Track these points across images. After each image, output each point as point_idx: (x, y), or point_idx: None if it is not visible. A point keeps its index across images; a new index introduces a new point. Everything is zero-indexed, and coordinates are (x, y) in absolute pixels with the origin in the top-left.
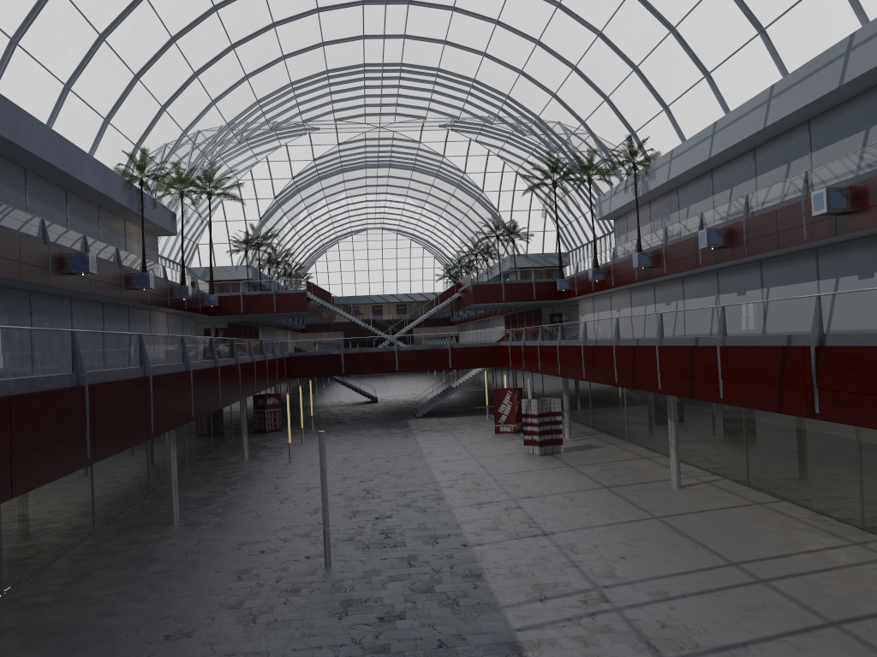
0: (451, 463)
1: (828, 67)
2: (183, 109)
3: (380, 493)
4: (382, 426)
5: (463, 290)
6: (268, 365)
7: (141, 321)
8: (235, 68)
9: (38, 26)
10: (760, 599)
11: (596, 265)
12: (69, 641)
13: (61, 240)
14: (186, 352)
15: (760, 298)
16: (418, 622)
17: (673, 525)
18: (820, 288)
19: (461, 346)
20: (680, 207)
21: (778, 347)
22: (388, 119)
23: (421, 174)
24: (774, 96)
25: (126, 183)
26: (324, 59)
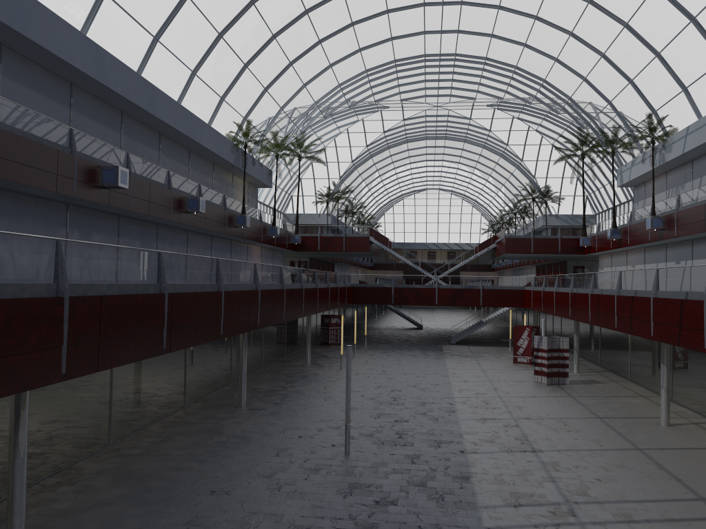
0: (469, 383)
1: None
2: (281, 90)
3: (404, 401)
4: (420, 348)
5: (498, 242)
6: (330, 292)
7: (240, 251)
8: (321, 59)
9: (174, 27)
10: None
11: (614, 226)
12: (144, 485)
13: (181, 187)
14: (256, 275)
15: None
16: (406, 509)
17: (653, 458)
18: None
19: (491, 288)
20: (694, 177)
21: None
22: (444, 99)
23: (471, 145)
24: None
25: (233, 146)
26: (392, 51)
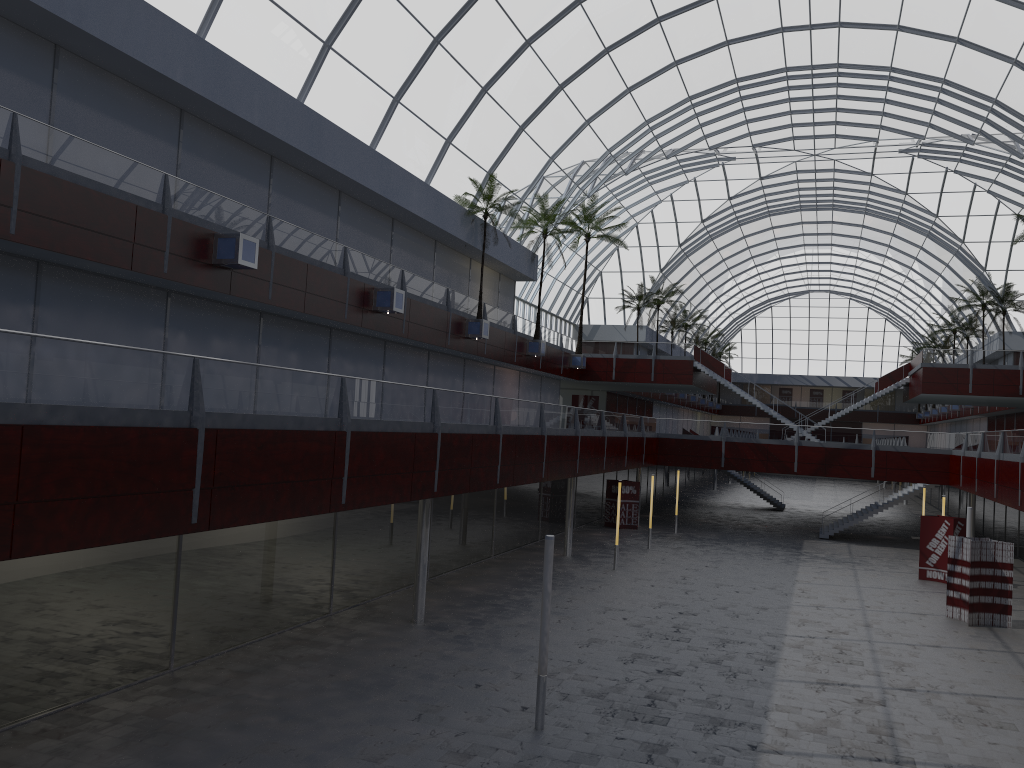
0: (824, 611)
1: None
2: (548, 130)
3: (692, 635)
4: (765, 543)
5: (913, 374)
6: (608, 444)
7: (481, 377)
8: (612, 79)
9: (356, 28)
10: None
11: None
12: (165, 751)
13: (368, 273)
14: (435, 409)
15: None
16: None
17: None
18: None
19: (891, 450)
20: None
21: None
22: (825, 143)
23: (877, 219)
24: None
25: (465, 214)
26: (730, 64)
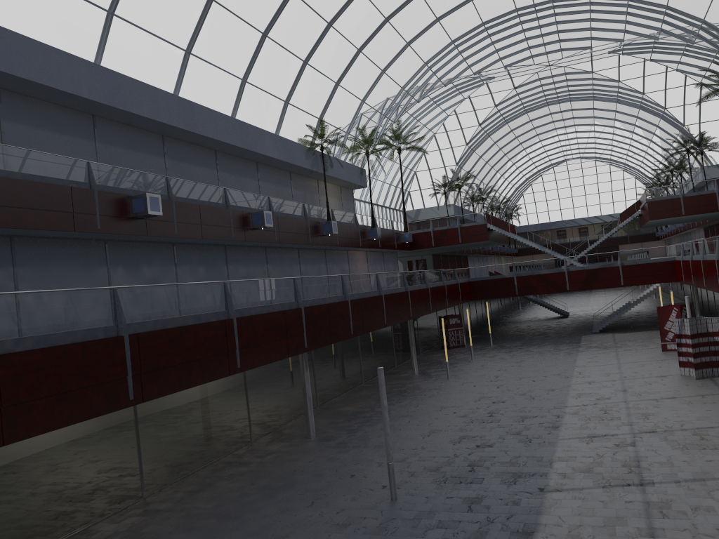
0: (594, 385)
1: None
2: (356, 81)
3: (501, 416)
4: (554, 342)
5: (642, 207)
6: (431, 292)
7: (339, 260)
8: (394, 38)
9: (206, 36)
10: None
11: None
12: None
13: (244, 203)
14: (297, 291)
15: None
16: None
17: None
18: None
19: (632, 264)
20: None
21: None
22: (555, 56)
23: (602, 102)
24: None
25: (307, 150)
26: (476, 13)
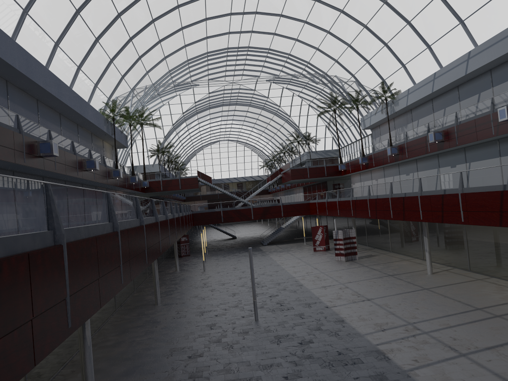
0: (297, 267)
1: (503, 40)
2: (132, 77)
3: (265, 284)
4: (246, 250)
5: (284, 172)
6: (187, 218)
7: None
8: (159, 53)
9: (68, 35)
10: (500, 324)
11: (363, 155)
12: (137, 361)
13: (80, 152)
14: (165, 209)
15: (464, 168)
16: (321, 344)
17: (437, 292)
18: (501, 161)
19: (288, 204)
20: (413, 120)
21: (498, 191)
22: (238, 78)
23: (254, 108)
24: (471, 57)
25: (106, 119)
26: (206, 46)
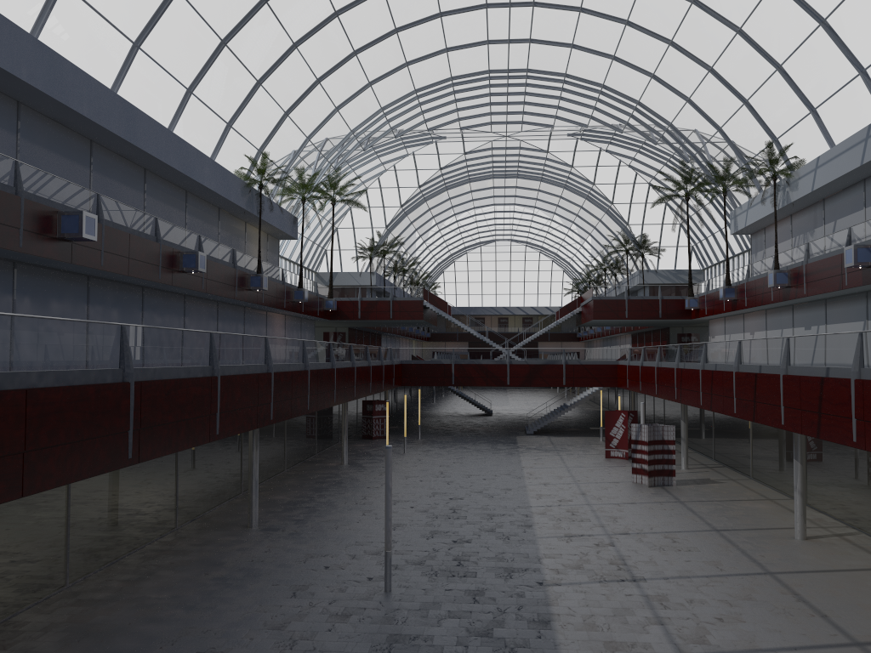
0: (550, 486)
1: None
2: (306, 115)
3: (466, 513)
4: (489, 441)
5: (585, 305)
6: (372, 371)
7: (257, 321)
8: (358, 75)
9: (160, 31)
10: None
11: (728, 283)
12: (105, 646)
13: (174, 239)
14: (268, 353)
15: None
16: None
17: (789, 585)
18: None
19: (576, 363)
20: (826, 221)
21: None
22: (514, 127)
23: (549, 185)
24: None
25: (245, 186)
26: (448, 65)
